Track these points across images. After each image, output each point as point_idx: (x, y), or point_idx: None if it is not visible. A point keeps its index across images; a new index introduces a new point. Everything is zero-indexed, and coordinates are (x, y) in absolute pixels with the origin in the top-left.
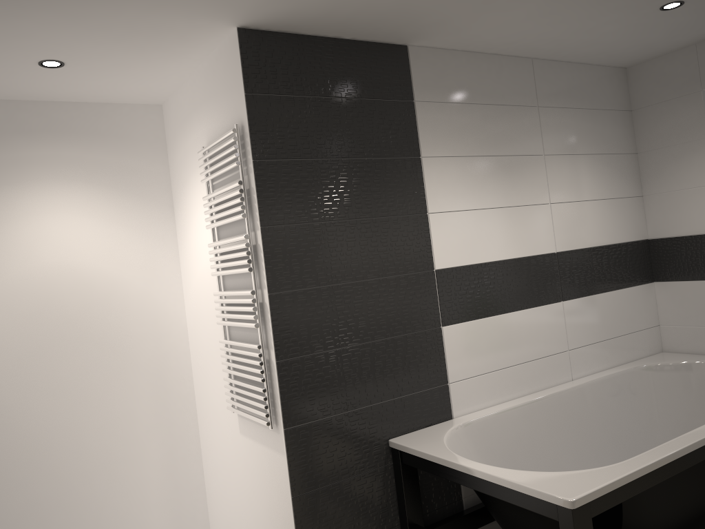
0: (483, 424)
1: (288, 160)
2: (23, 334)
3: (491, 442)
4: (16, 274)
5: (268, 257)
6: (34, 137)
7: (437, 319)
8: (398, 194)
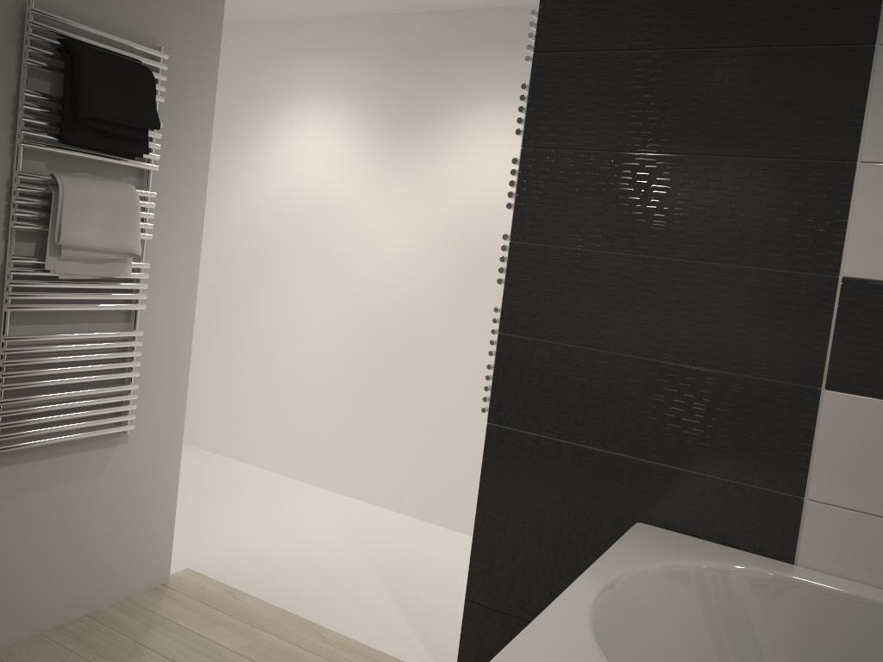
0: (837, 606)
1: (585, 53)
2: (453, 257)
3: (843, 649)
4: (460, 195)
5: (521, 192)
6: (505, 48)
7: (814, 372)
8: (789, 118)
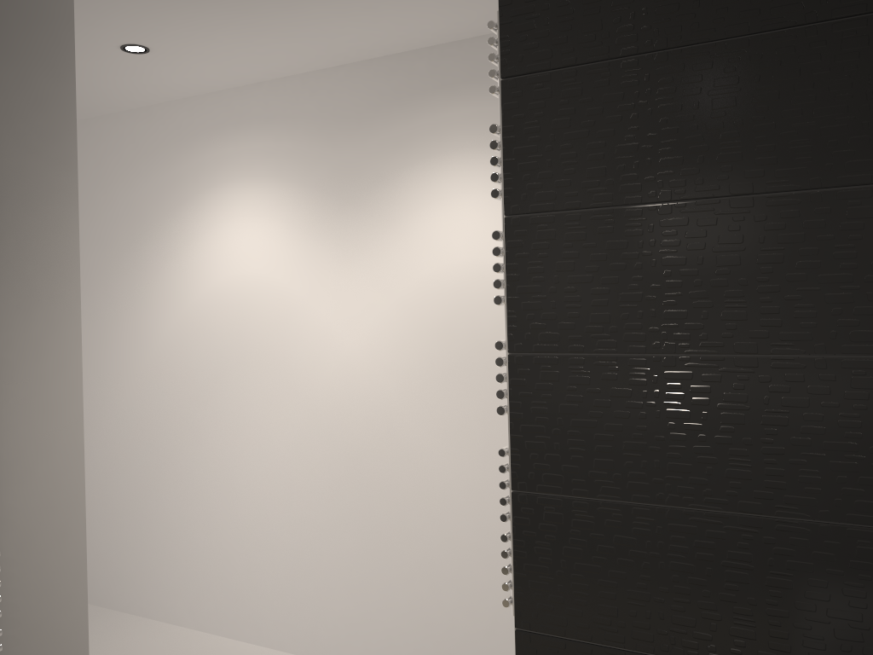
0: None
1: (578, 68)
2: (429, 352)
3: None
4: (427, 274)
5: (514, 280)
6: (456, 91)
7: None
8: None
